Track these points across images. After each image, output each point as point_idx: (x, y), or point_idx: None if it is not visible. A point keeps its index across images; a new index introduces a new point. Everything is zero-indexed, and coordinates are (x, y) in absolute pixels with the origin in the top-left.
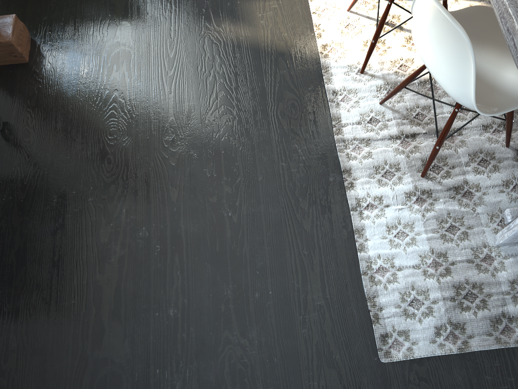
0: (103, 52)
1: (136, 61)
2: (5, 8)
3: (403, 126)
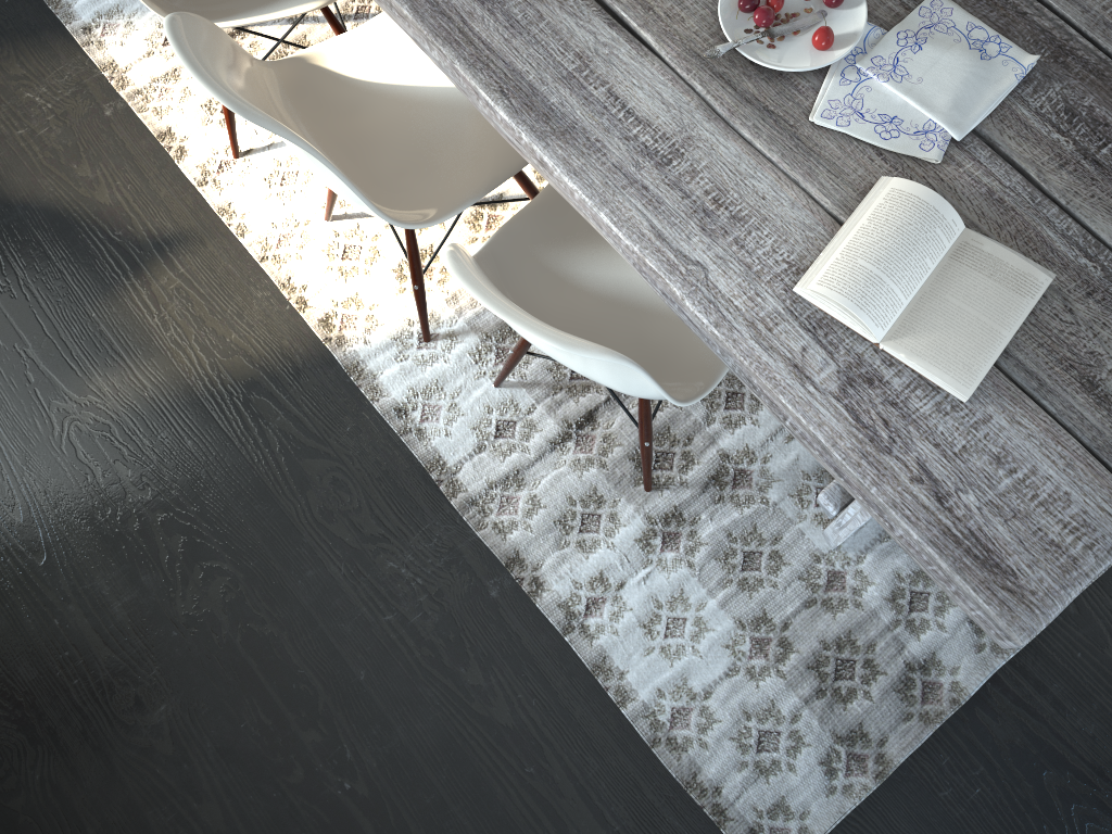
0: None
1: None
2: None
3: (563, 408)
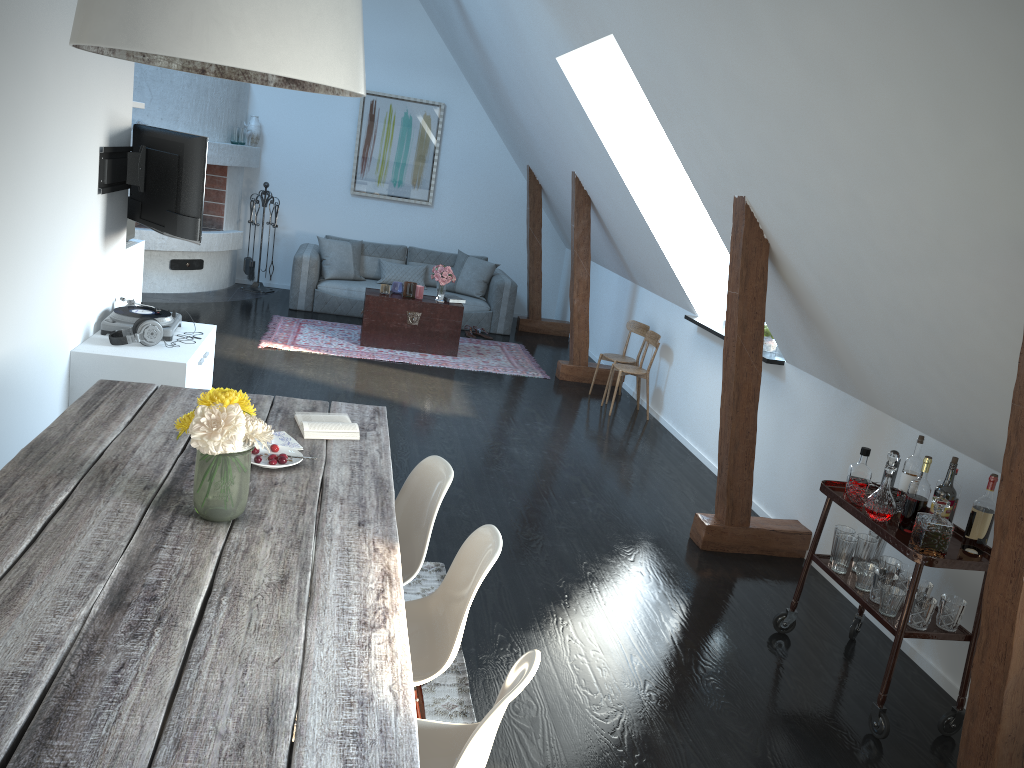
0: None
1: None
2: None
3: None
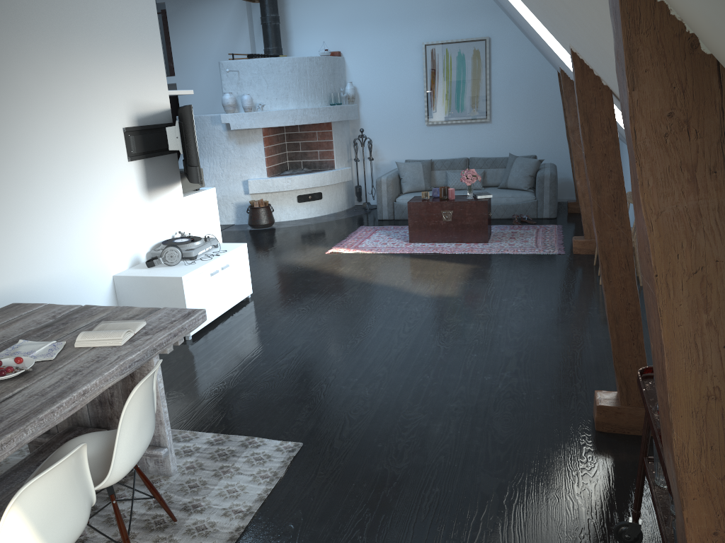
0: None
1: None
2: None
3: None
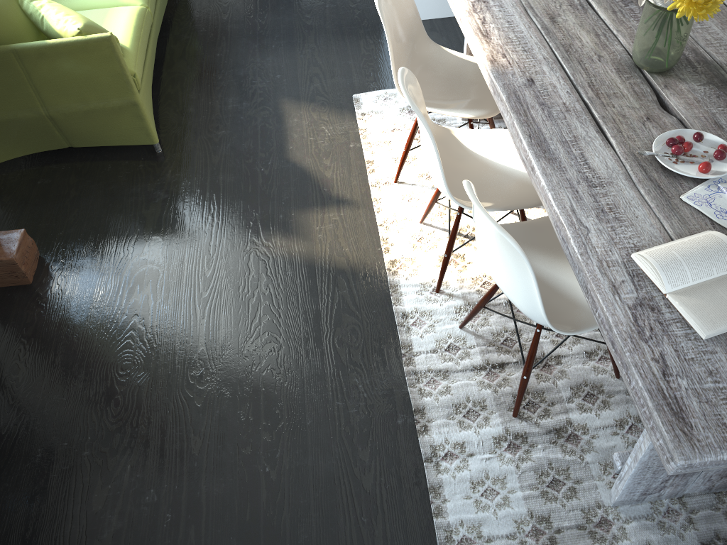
0: (125, 271)
1: (164, 280)
2: (14, 222)
3: (489, 354)
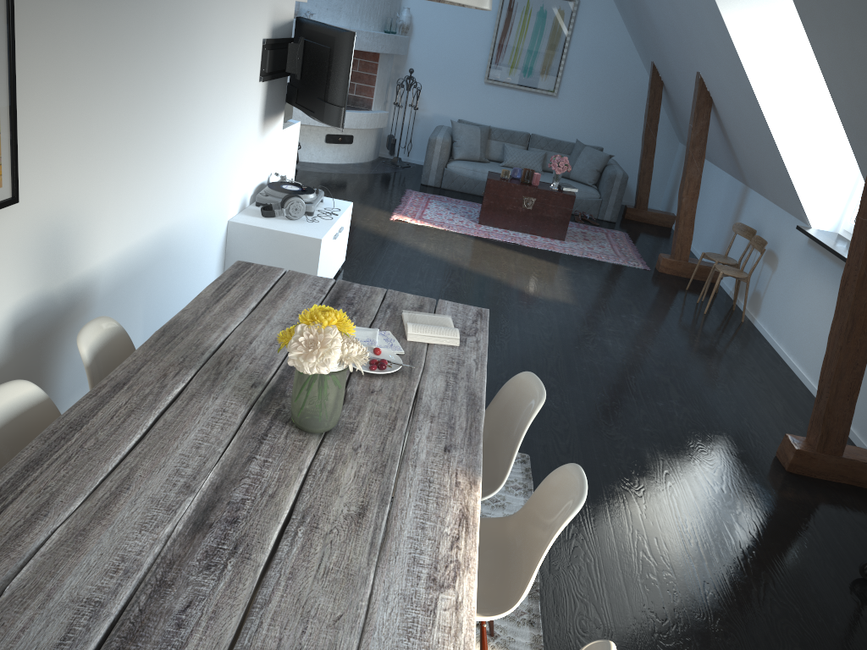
0: None
1: None
2: None
3: None
